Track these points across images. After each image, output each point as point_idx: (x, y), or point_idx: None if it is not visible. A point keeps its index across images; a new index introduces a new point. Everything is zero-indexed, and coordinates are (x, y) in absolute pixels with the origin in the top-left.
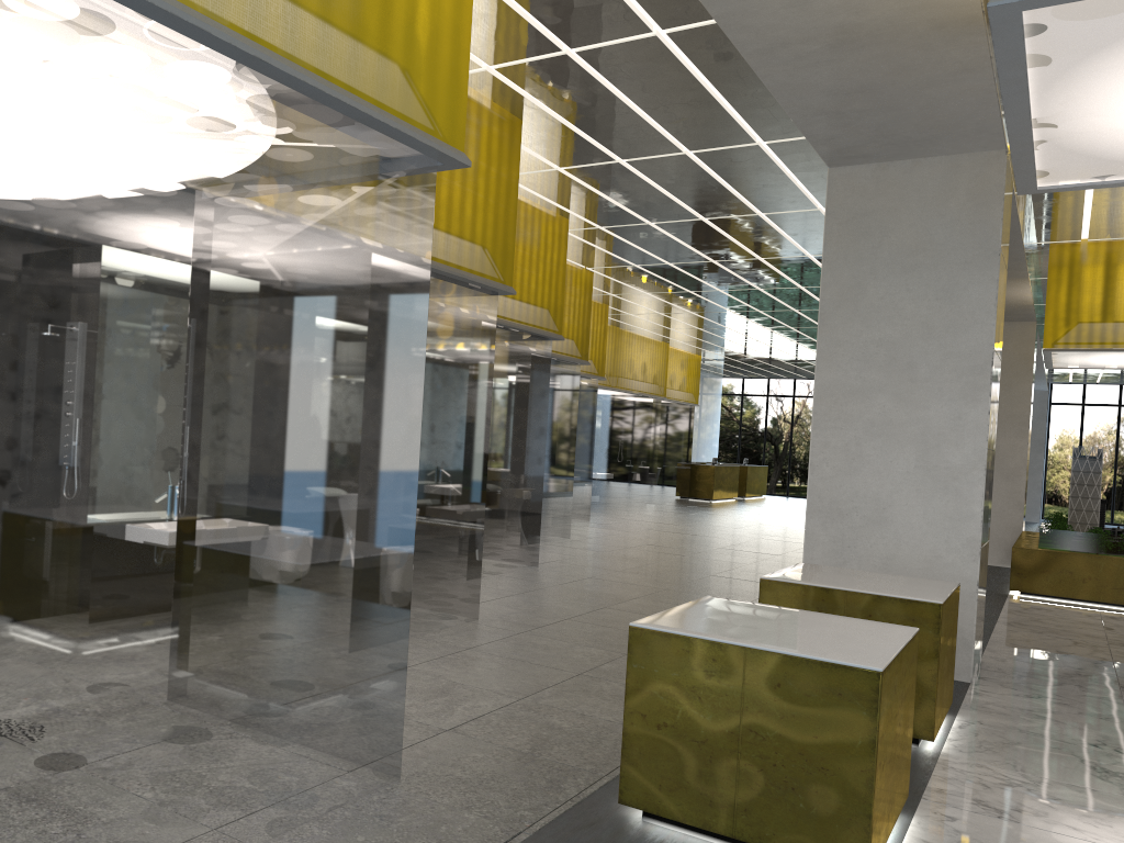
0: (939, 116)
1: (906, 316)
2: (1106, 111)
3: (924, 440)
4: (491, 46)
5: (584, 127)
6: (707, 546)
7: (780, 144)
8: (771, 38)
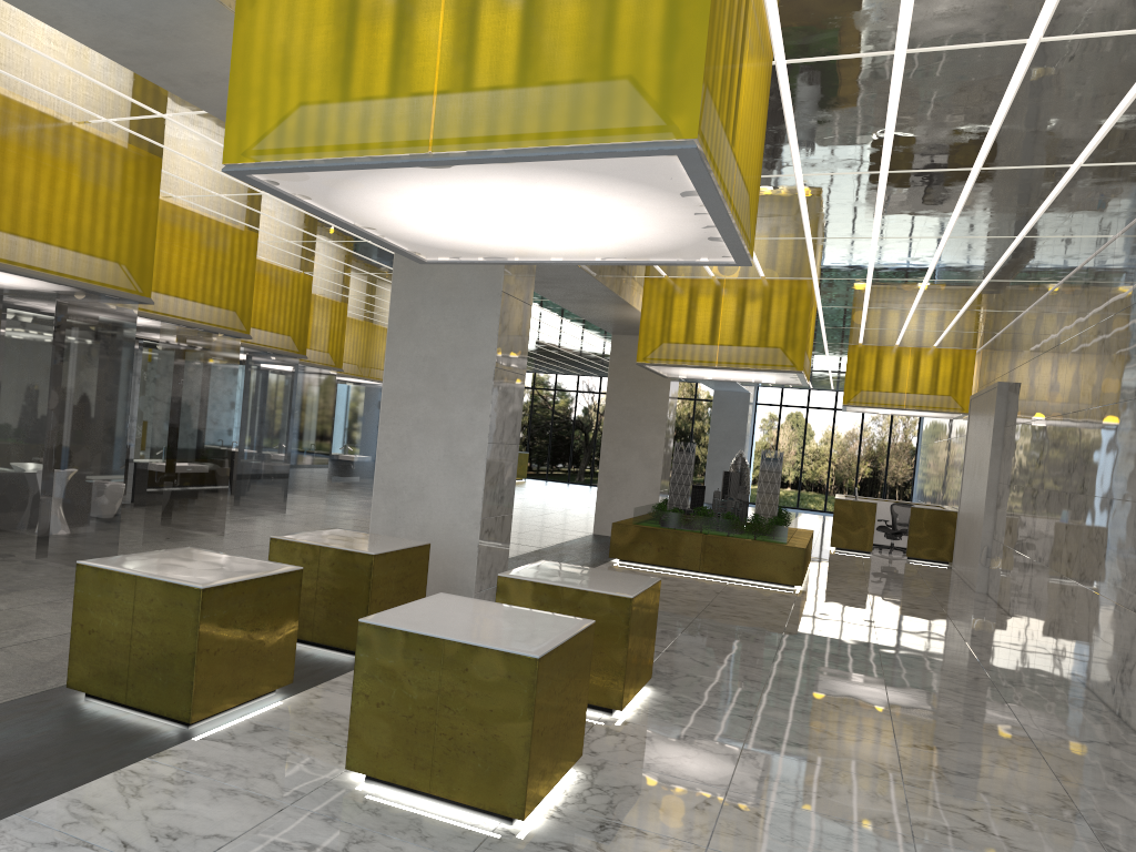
0: None
1: (442, 339)
2: (390, 224)
3: (450, 435)
4: (98, 106)
5: (217, 167)
6: None
7: None
8: None
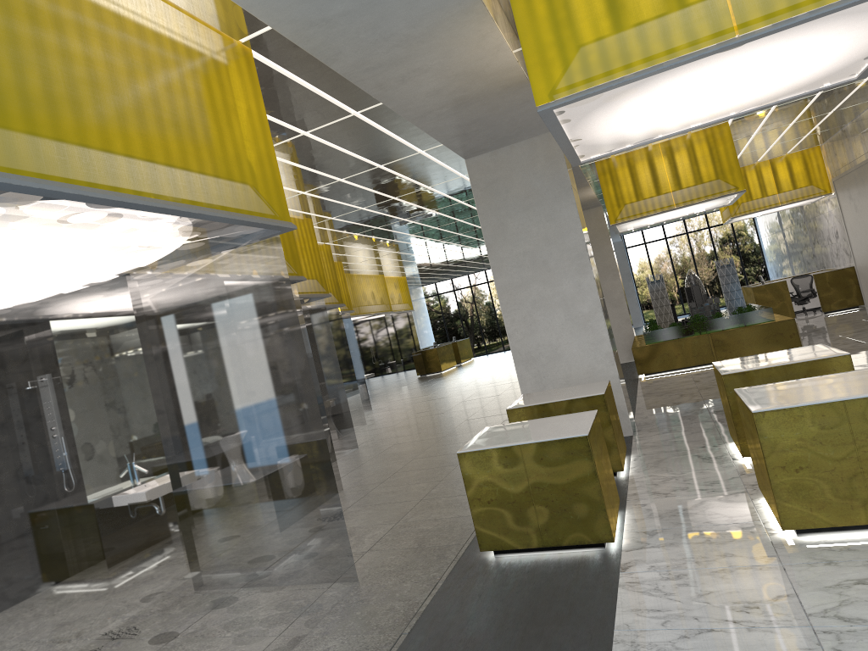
0: (518, 123)
1: (533, 235)
2: (601, 129)
3: (565, 303)
4: None
5: (317, 168)
6: (454, 402)
7: (432, 149)
8: (422, 111)
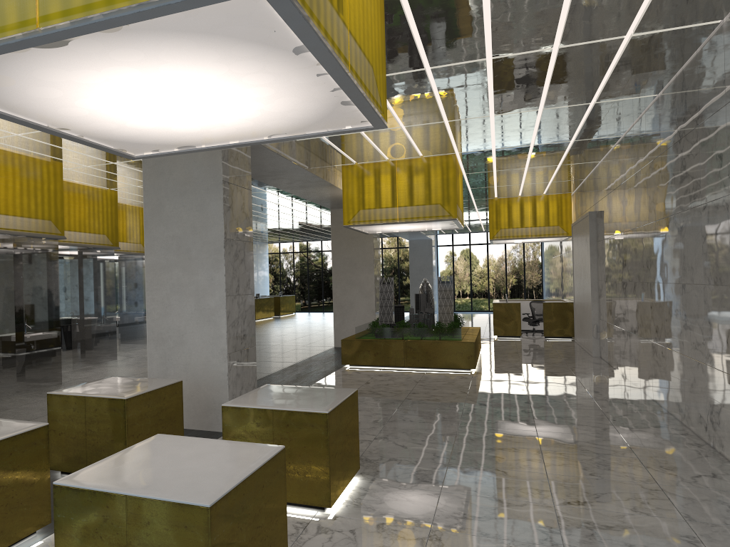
0: None
1: (184, 221)
2: (76, 122)
3: (198, 293)
4: None
5: None
6: None
7: None
8: None
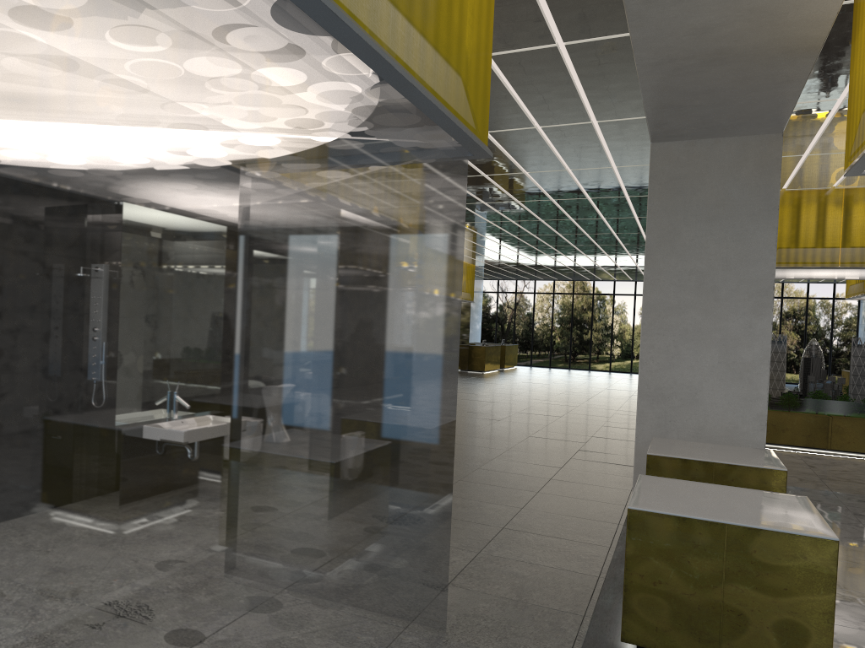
0: (749, 111)
1: (710, 253)
2: None
3: (725, 343)
4: None
5: None
6: (508, 411)
7: (608, 123)
8: (664, 56)
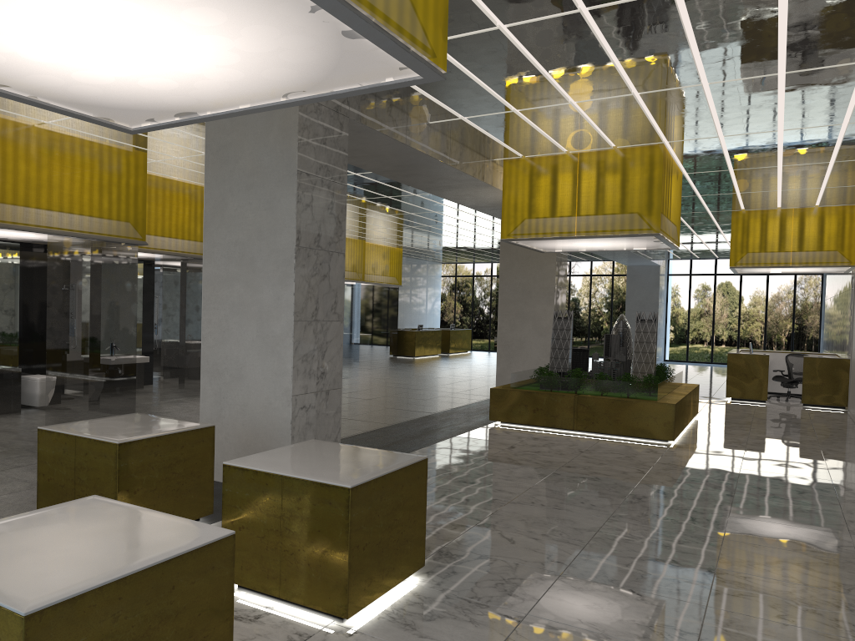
0: None
1: (249, 223)
2: (5, 74)
3: (261, 316)
4: None
5: None
6: None
7: None
8: None
